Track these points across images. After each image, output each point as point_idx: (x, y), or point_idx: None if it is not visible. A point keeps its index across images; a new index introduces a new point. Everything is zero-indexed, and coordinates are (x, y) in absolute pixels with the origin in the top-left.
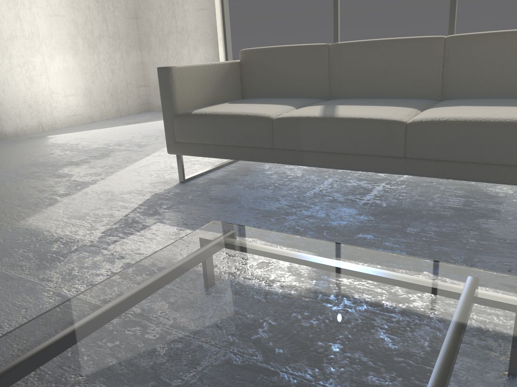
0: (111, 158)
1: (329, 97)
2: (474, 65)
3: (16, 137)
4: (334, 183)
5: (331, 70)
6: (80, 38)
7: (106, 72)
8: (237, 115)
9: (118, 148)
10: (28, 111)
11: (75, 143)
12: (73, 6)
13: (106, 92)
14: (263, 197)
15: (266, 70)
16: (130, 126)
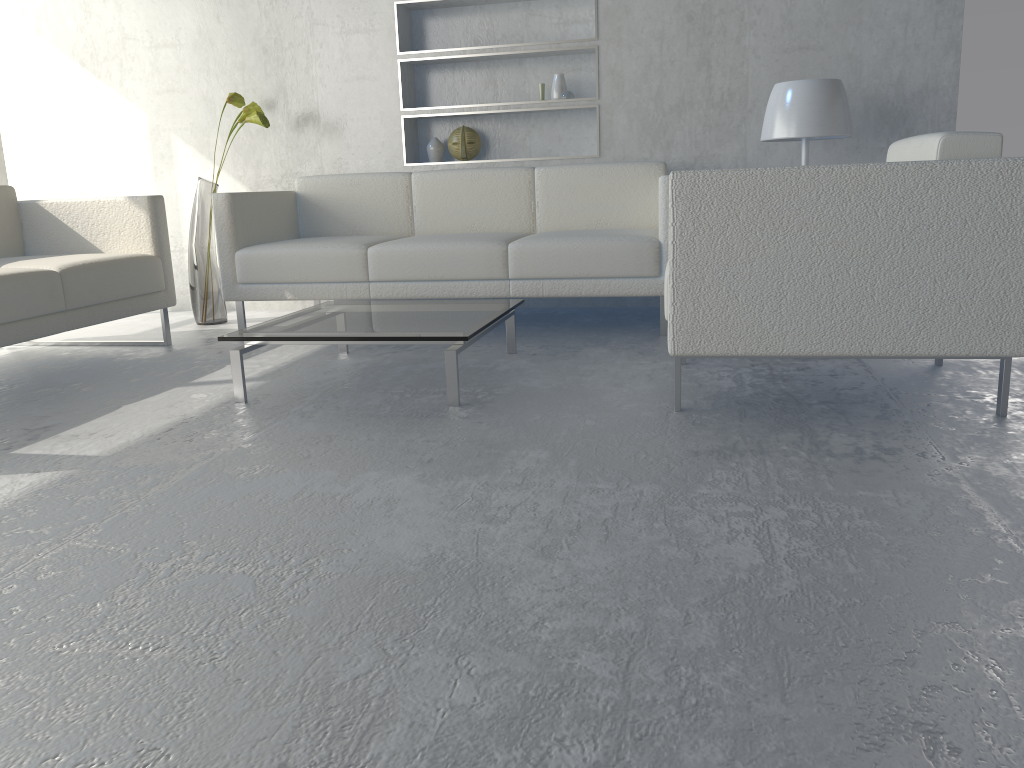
0: None
1: None
2: None
3: None
4: None
5: None
6: None
7: None
8: None
9: None
10: None
11: None
12: None
13: None
14: None
15: None
16: None
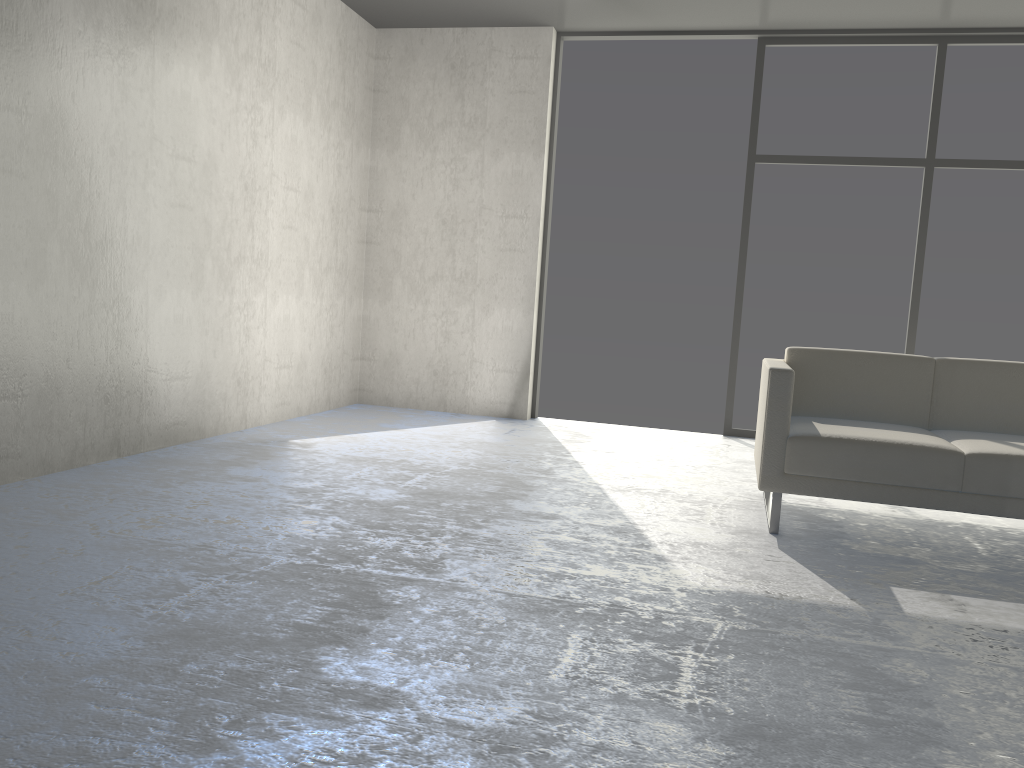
0: (551, 491)
1: (928, 425)
2: None
3: (226, 439)
4: (982, 541)
5: (936, 391)
6: (307, 268)
7: (325, 330)
8: (906, 444)
9: (512, 474)
10: (235, 391)
11: (397, 459)
12: (309, 214)
13: (320, 366)
14: (941, 557)
15: (834, 380)
16: (409, 432)
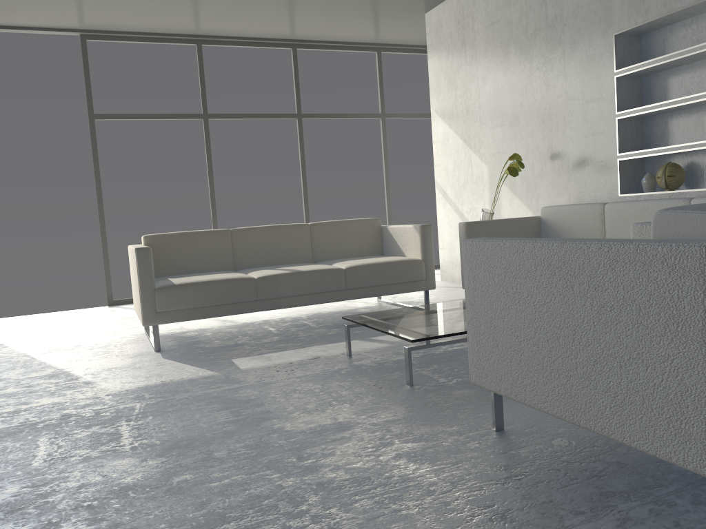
0: None
1: (234, 268)
2: (329, 240)
3: None
4: (274, 326)
5: (235, 248)
6: None
7: None
8: (224, 279)
9: None
10: None
11: None
12: None
13: None
14: (254, 339)
15: (175, 251)
16: None
